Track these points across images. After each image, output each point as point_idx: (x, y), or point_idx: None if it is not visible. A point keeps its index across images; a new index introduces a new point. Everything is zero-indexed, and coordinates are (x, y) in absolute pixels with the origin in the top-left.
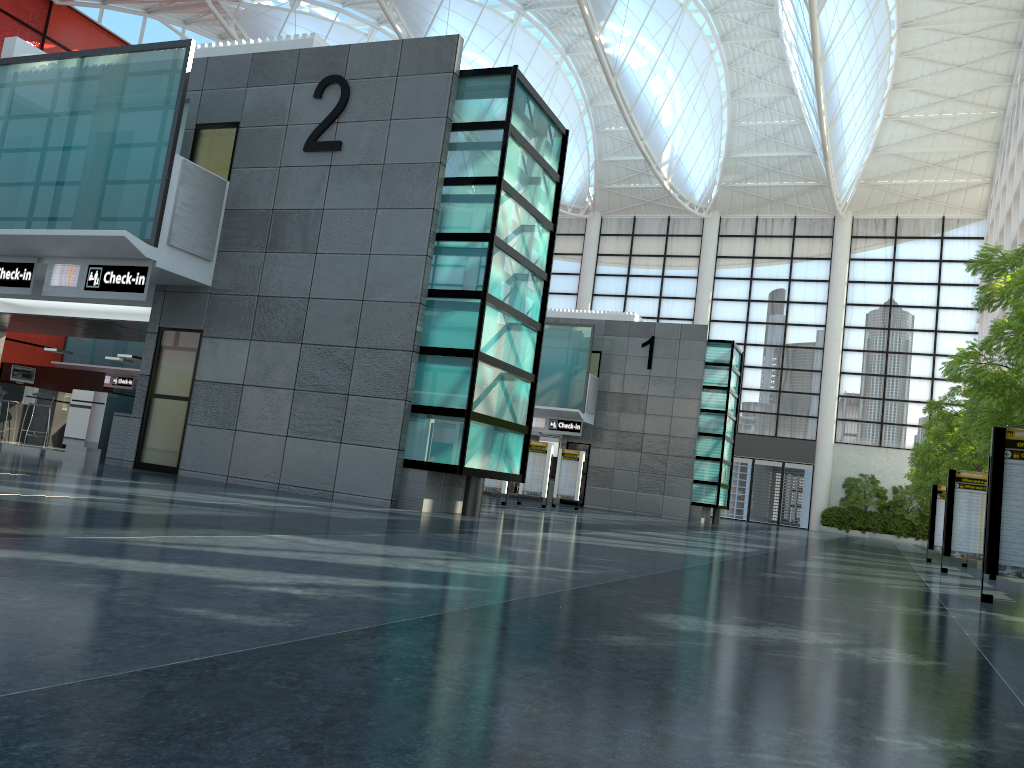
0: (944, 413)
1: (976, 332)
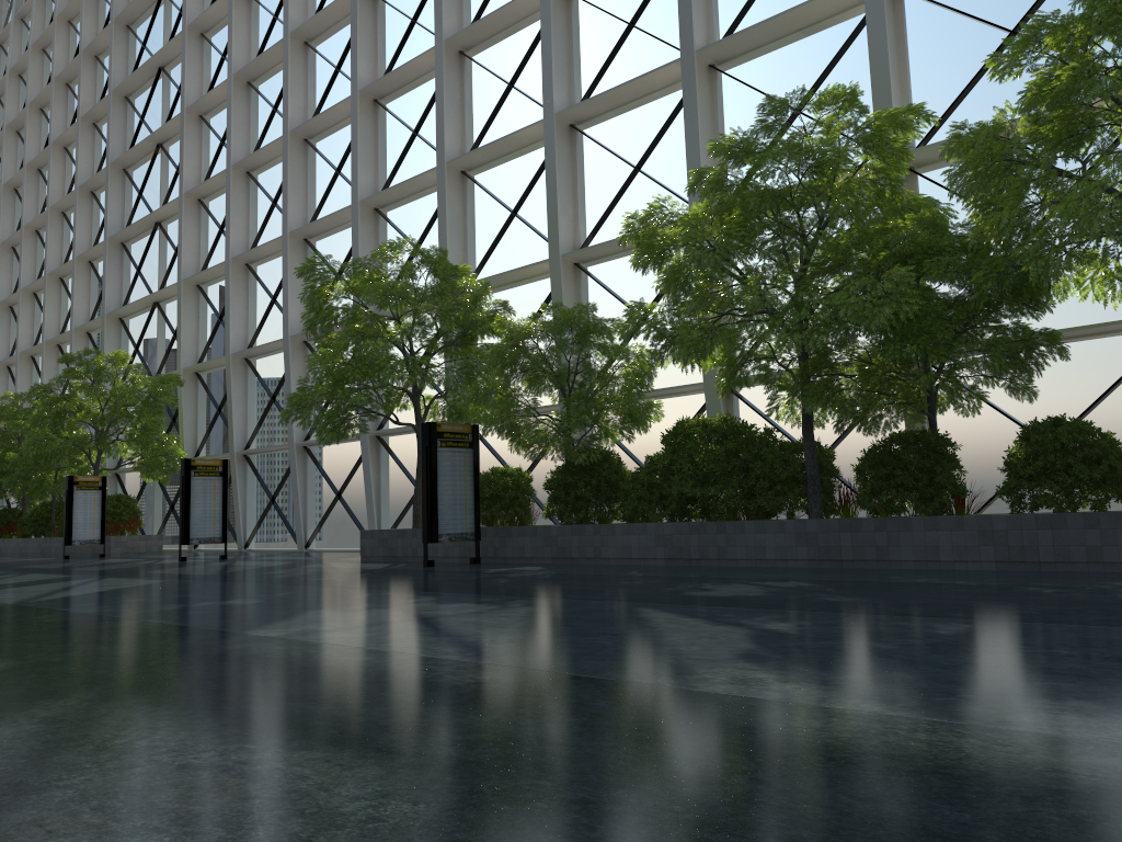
0: (59, 397)
1: None
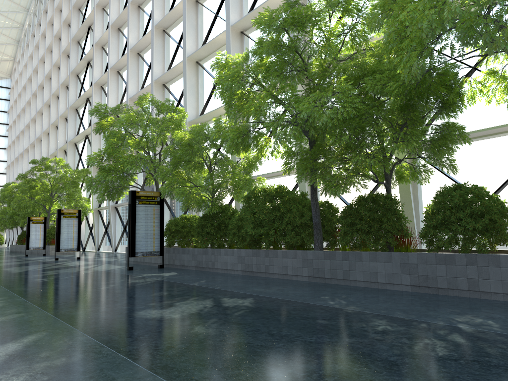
0: (29, 180)
1: (6, 136)
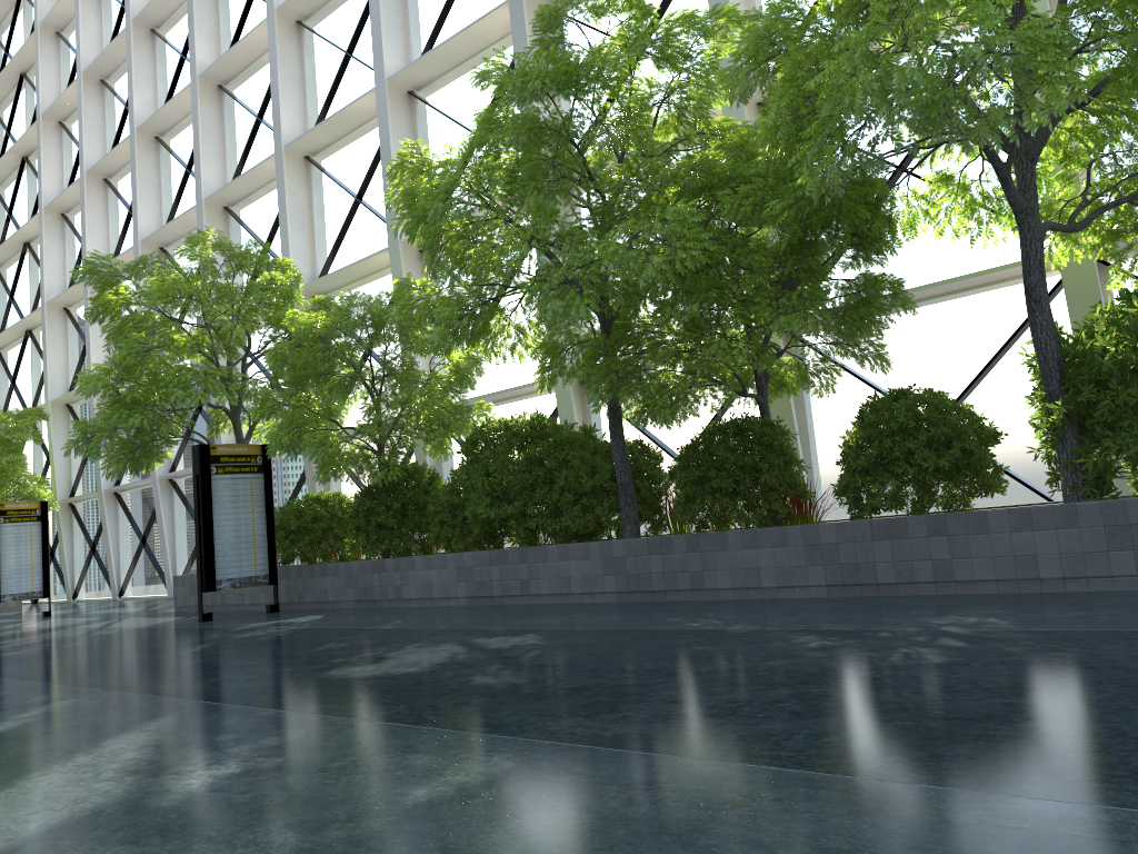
0: None
1: None
